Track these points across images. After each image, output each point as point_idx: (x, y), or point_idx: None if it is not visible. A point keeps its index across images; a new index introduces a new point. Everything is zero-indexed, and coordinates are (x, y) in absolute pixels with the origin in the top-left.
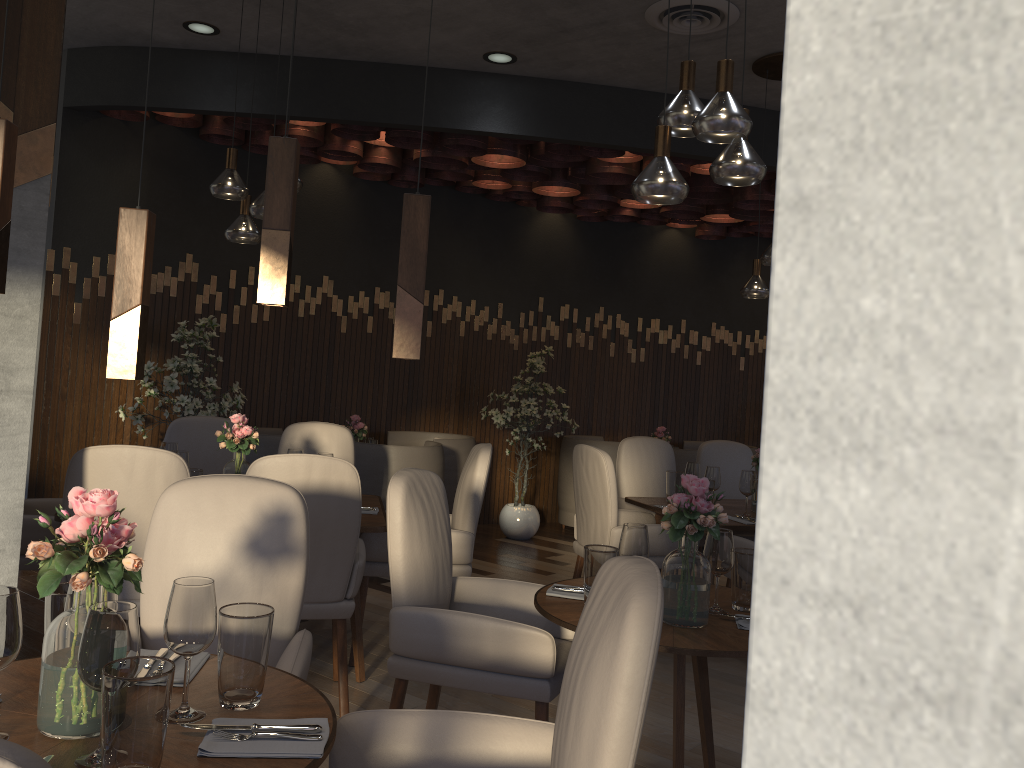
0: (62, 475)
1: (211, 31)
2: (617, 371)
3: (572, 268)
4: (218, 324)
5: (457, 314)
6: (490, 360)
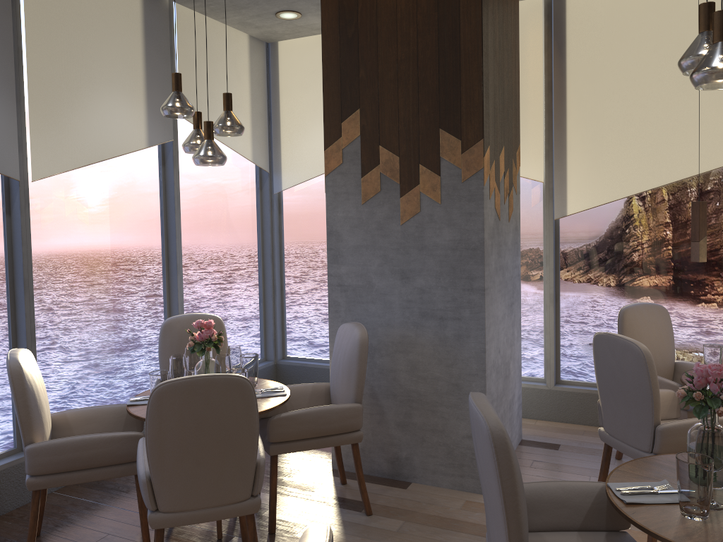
0: None
1: None
2: None
3: None
4: None
5: None
6: None
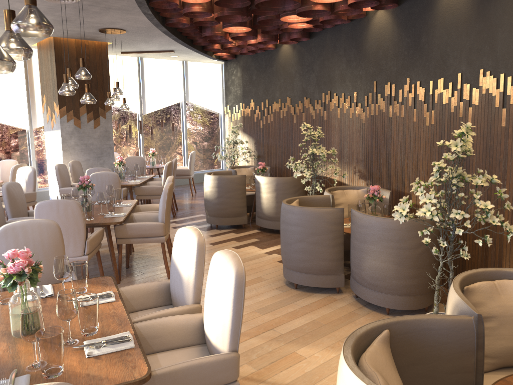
0: None
1: None
2: (418, 135)
3: (392, 51)
4: (241, 126)
5: (336, 104)
6: (351, 131)
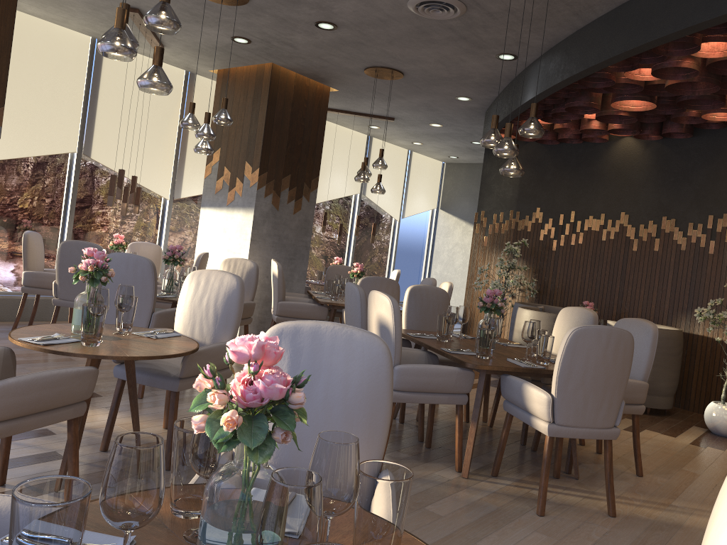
0: (475, 316)
1: (466, 98)
2: None
3: None
4: (527, 243)
5: None
6: None
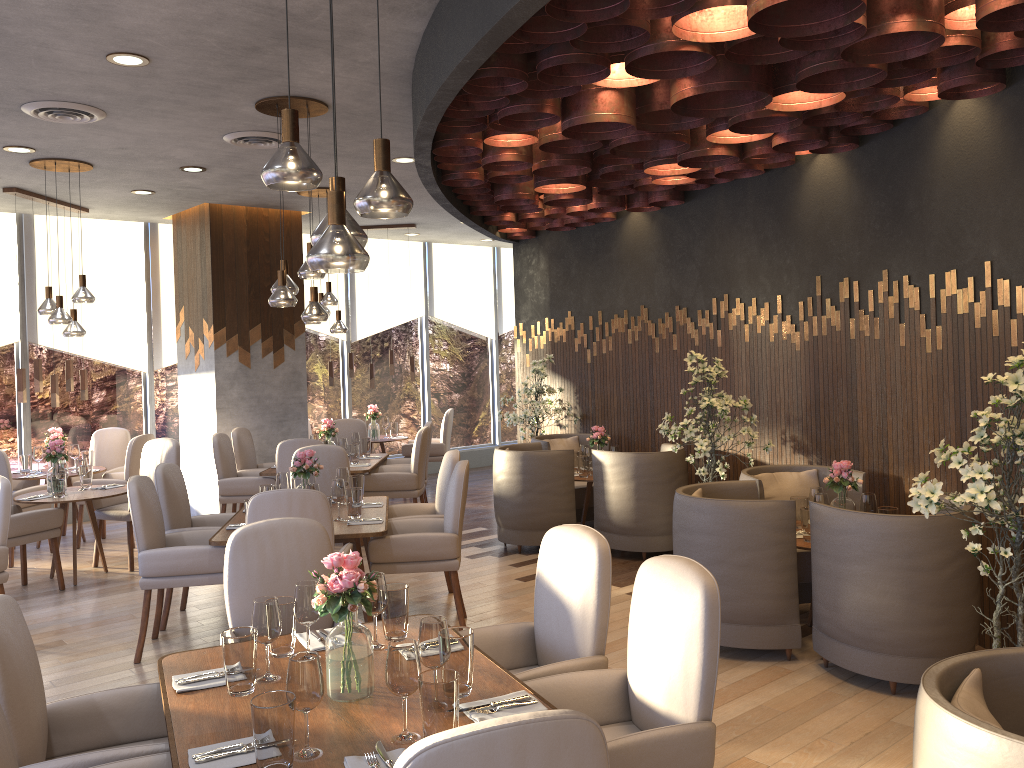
0: None
1: None
2: (911, 369)
3: (849, 223)
4: (552, 360)
5: (740, 317)
6: (774, 366)
